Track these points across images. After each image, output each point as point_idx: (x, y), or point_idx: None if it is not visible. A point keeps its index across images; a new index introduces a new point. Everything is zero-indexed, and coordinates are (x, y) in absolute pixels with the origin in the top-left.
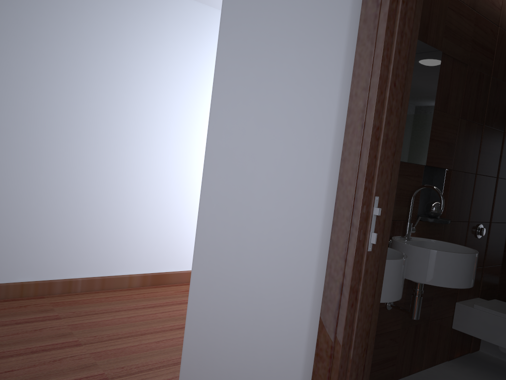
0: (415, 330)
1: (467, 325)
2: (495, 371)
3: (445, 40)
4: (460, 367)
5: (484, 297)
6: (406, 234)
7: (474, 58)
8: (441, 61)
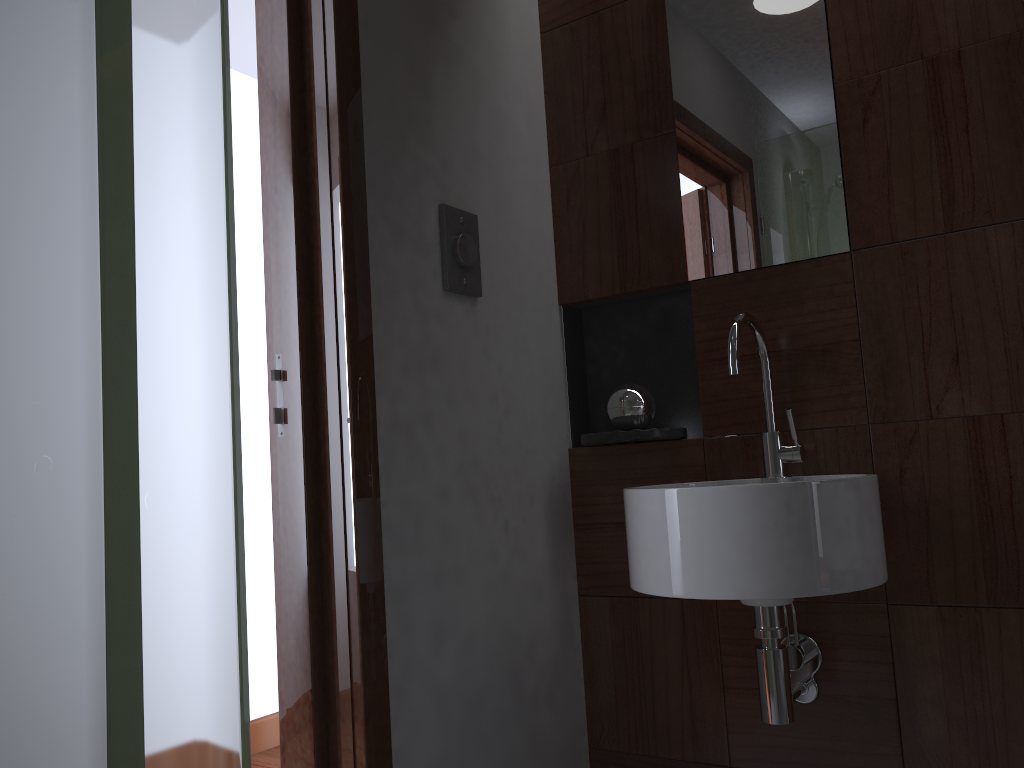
0: None
1: None
2: None
3: None
4: None
5: None
6: None
7: None
8: None
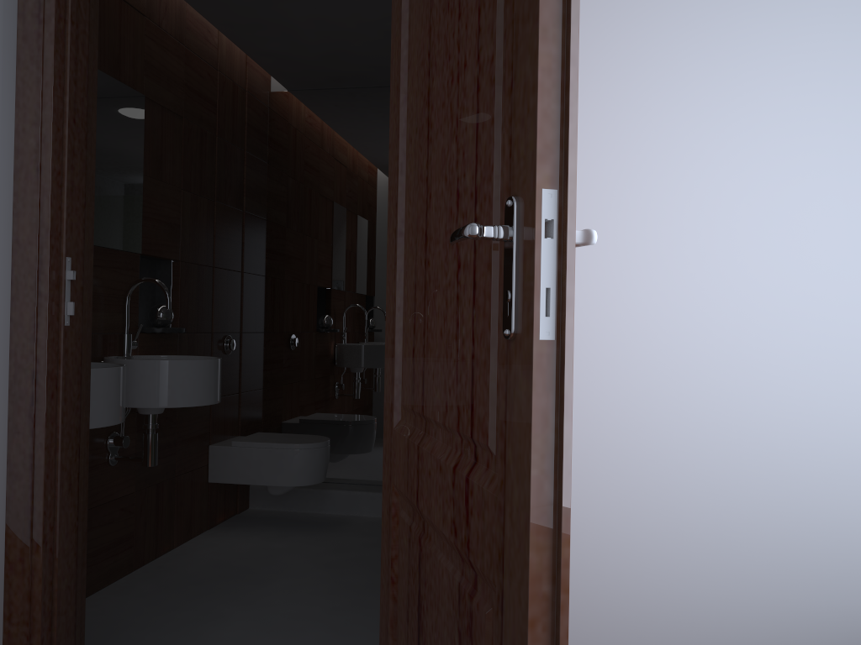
0: (157, 492)
1: (227, 471)
2: (269, 524)
3: (148, 80)
4: (226, 531)
5: (247, 435)
6: (126, 351)
7: (191, 109)
8: (145, 108)
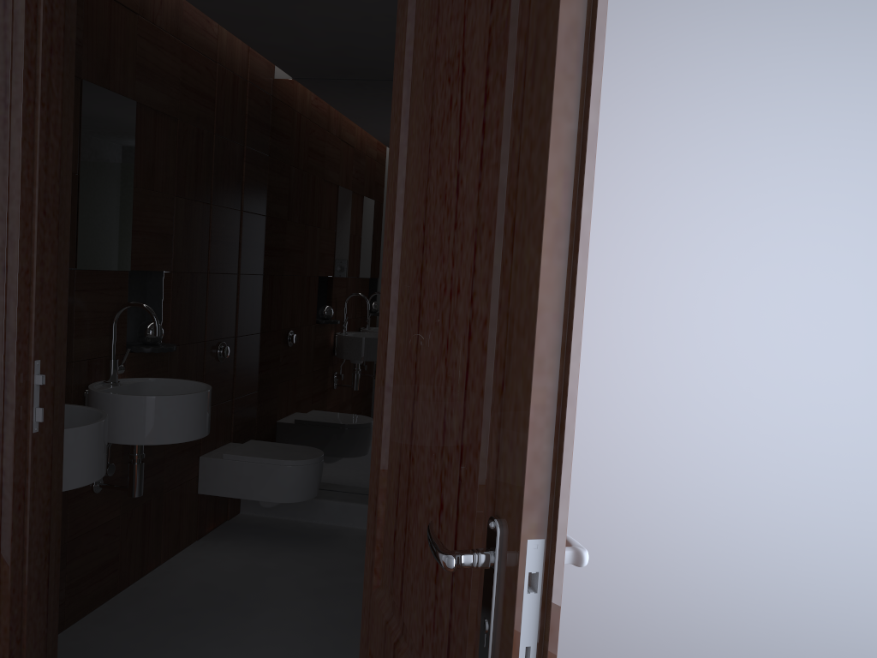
0: (143, 511)
1: (217, 484)
2: (259, 535)
3: (140, 84)
4: (215, 543)
5: (240, 440)
6: (112, 377)
7: (187, 109)
8: (137, 115)
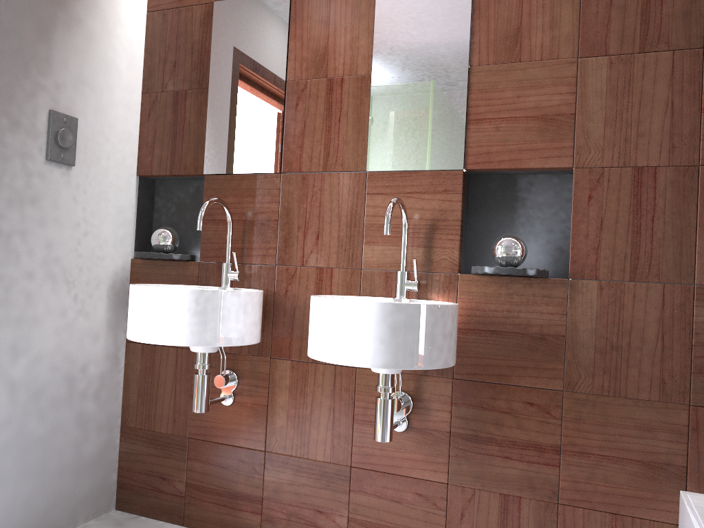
0: (501, 505)
1: None
2: None
3: None
4: None
5: None
6: (395, 292)
7: None
8: None
